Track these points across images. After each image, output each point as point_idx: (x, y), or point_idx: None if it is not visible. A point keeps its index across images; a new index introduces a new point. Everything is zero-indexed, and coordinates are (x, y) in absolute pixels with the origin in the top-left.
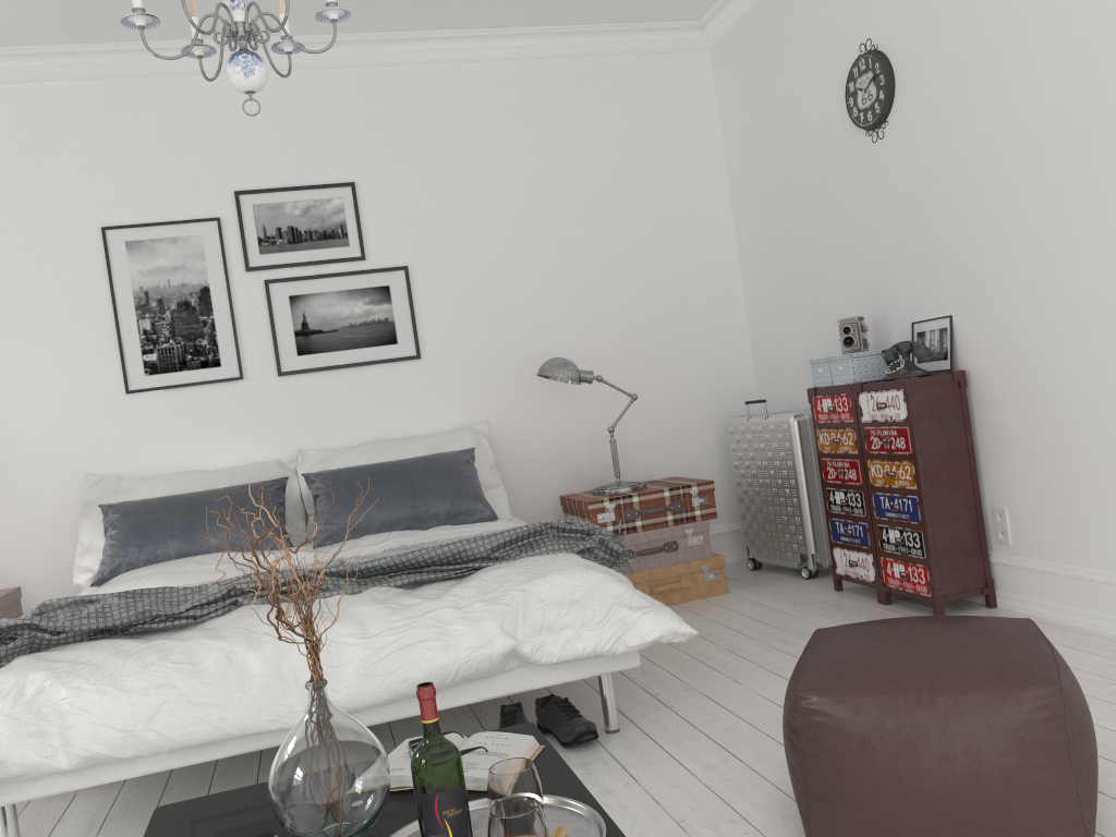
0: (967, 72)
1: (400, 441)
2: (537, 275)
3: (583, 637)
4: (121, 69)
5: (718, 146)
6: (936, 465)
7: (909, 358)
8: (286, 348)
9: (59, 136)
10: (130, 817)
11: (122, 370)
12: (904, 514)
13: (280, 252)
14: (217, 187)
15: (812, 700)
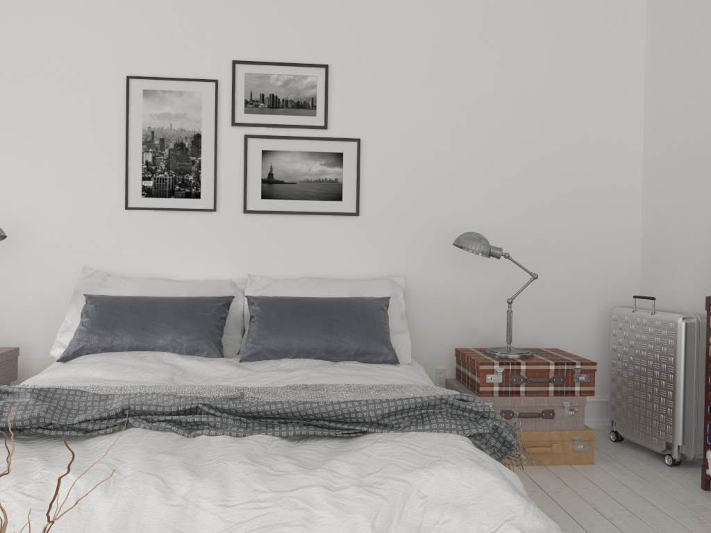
0: None
1: (330, 281)
2: (466, 161)
3: None
4: None
5: (640, 72)
6: None
7: None
8: (253, 191)
9: (106, 1)
10: None
11: (125, 190)
12: None
13: (260, 114)
14: (219, 56)
15: None
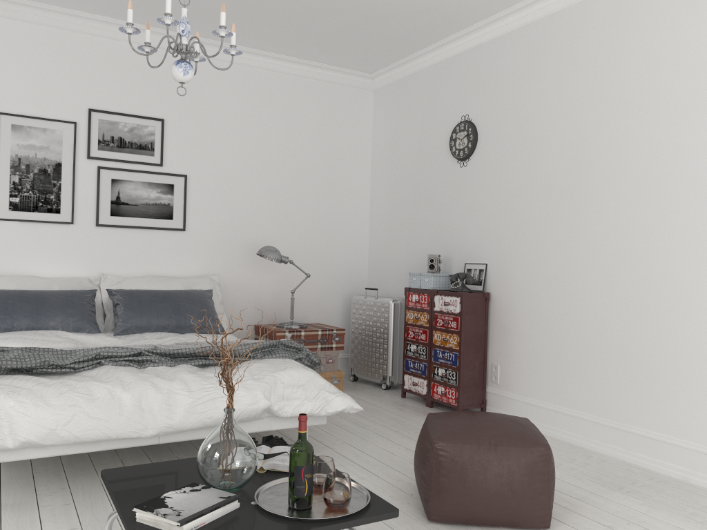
0: (516, 146)
1: (168, 279)
2: (260, 195)
3: (305, 404)
4: (29, 17)
5: (369, 144)
6: (469, 338)
7: (463, 281)
8: (104, 210)
9: None
10: (18, 483)
11: None
12: (449, 361)
13: (111, 151)
14: (78, 104)
15: (441, 444)
